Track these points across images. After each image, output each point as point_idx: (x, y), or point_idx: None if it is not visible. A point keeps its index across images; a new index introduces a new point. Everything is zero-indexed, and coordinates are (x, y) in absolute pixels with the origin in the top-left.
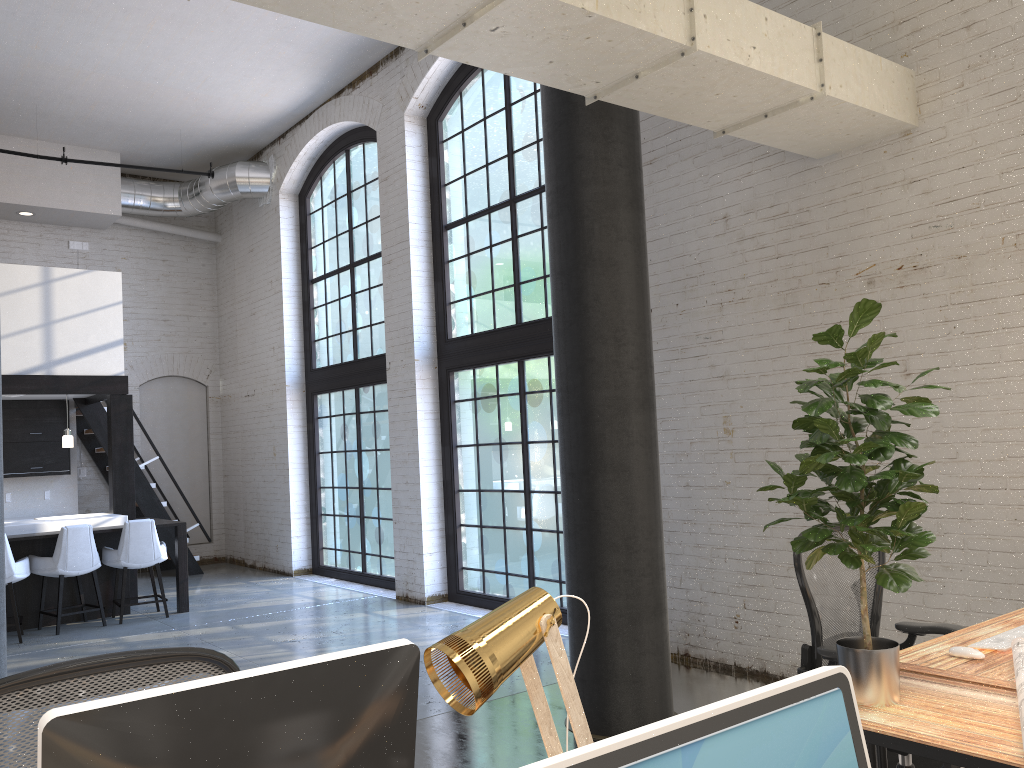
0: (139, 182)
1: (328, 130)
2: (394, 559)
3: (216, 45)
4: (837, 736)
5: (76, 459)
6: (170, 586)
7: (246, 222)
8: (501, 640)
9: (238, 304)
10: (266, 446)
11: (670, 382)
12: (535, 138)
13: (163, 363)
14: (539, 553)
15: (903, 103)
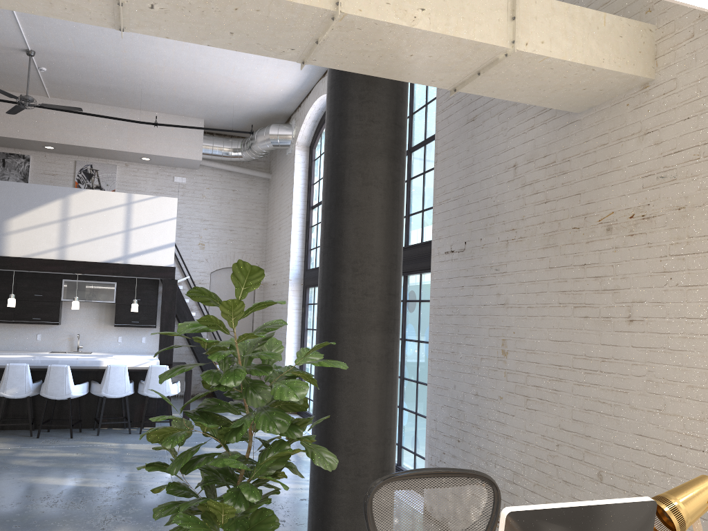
0: (216, 138)
1: (320, 100)
2: None
3: None
4: None
5: None
6: None
7: (281, 165)
8: None
9: (274, 221)
10: None
11: (472, 304)
12: (425, 102)
13: (227, 258)
14: (405, 428)
15: (634, 56)
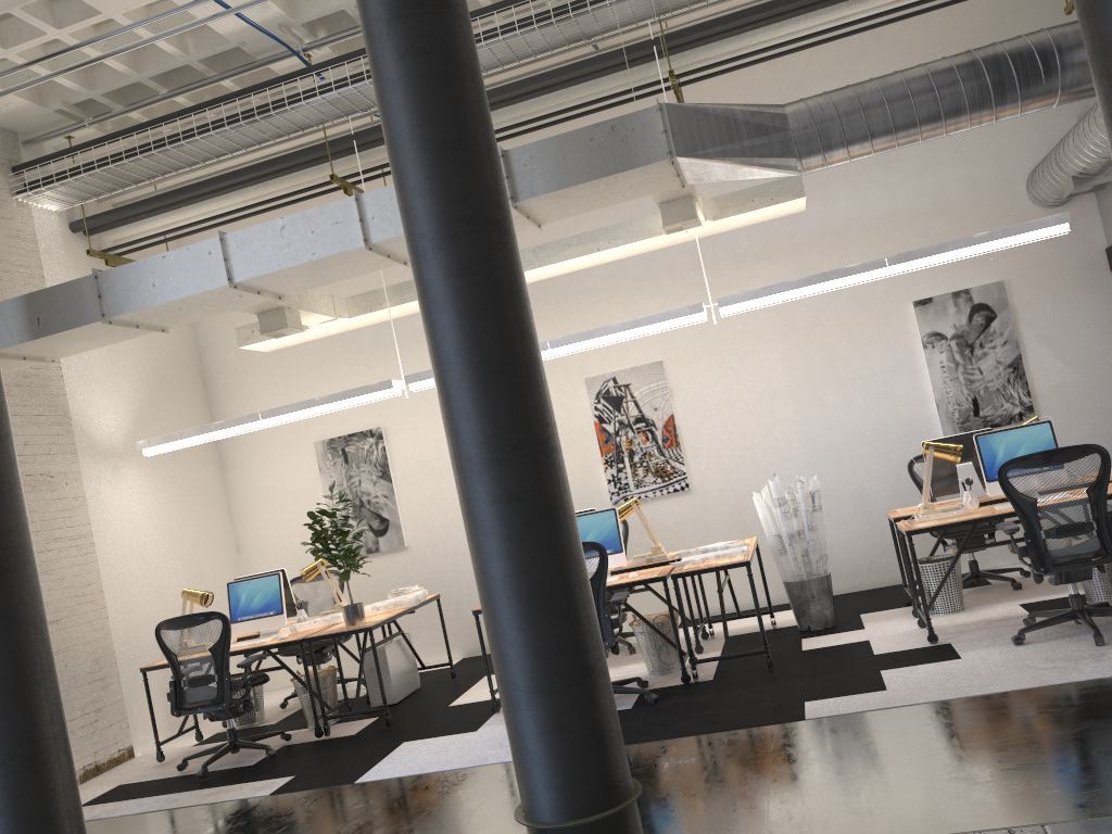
0: None
1: None
2: None
3: None
4: None
5: None
6: None
7: None
8: None
9: None
10: None
11: None
12: None
13: None
14: None
15: None
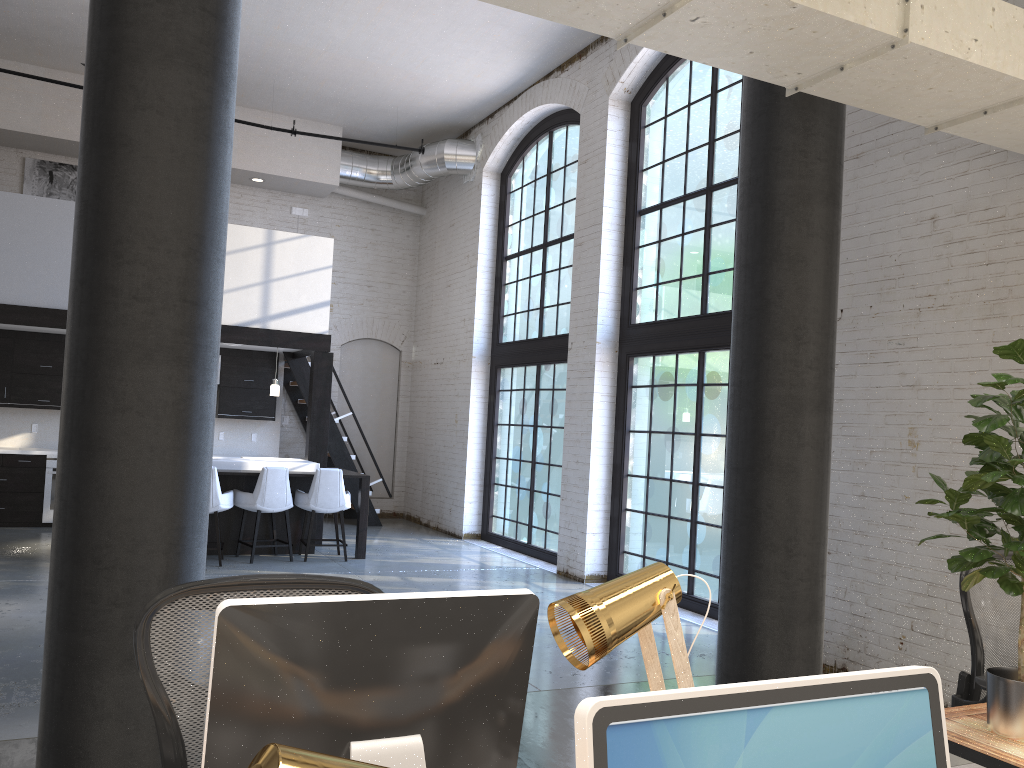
0: (357, 155)
1: (534, 111)
2: (558, 534)
3: (436, 27)
4: (916, 732)
5: (281, 407)
6: (351, 533)
7: (450, 197)
8: (619, 606)
9: (435, 275)
10: (449, 413)
11: (855, 387)
12: (738, 126)
13: (363, 326)
14: (701, 546)
15: None
